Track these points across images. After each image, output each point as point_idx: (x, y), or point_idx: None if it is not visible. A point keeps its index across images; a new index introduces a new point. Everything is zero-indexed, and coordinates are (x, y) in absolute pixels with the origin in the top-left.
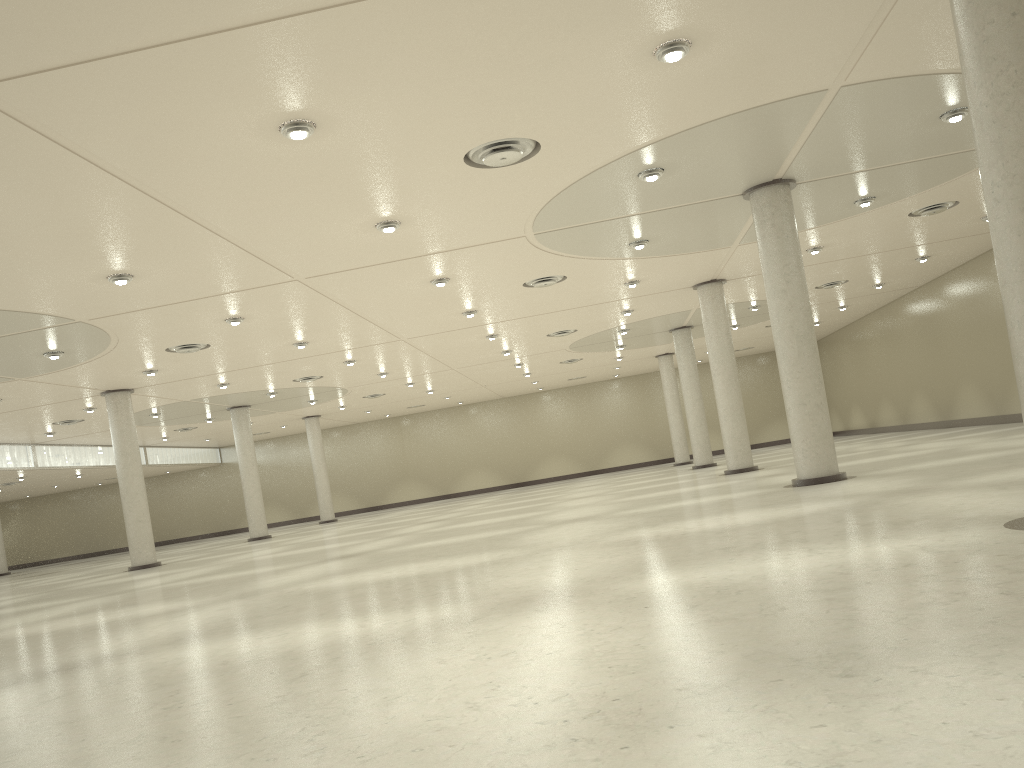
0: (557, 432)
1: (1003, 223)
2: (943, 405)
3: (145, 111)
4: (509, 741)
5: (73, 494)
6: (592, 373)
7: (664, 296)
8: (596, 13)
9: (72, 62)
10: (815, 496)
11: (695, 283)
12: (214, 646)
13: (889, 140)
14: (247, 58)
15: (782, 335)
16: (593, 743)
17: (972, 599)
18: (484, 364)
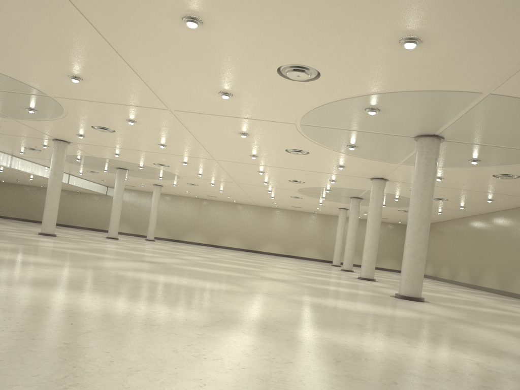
0: (278, 231)
1: None
2: (475, 276)
3: None
4: None
5: (27, 187)
6: (304, 207)
7: (354, 179)
8: (377, 5)
9: None
10: (408, 307)
11: (372, 177)
12: (51, 293)
13: (501, 132)
14: None
15: (413, 216)
16: None
17: None
18: (252, 185)
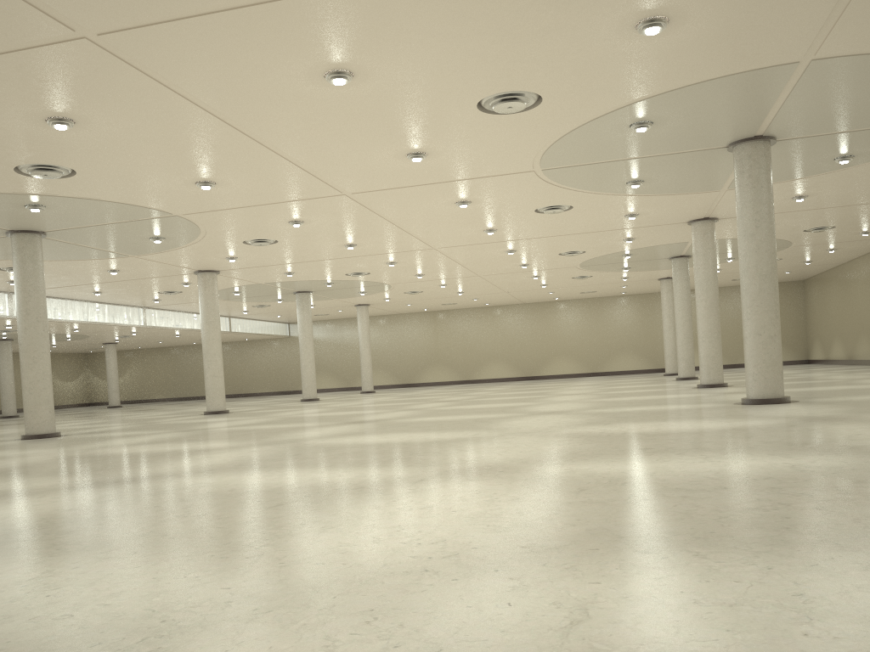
0: (567, 337)
1: None
2: None
3: (220, 58)
4: (383, 566)
5: (174, 349)
6: (601, 289)
7: (662, 228)
8: None
9: (164, 20)
10: (751, 414)
11: (689, 219)
12: (231, 477)
13: (862, 107)
14: (296, 21)
15: (747, 273)
16: (437, 574)
17: (789, 509)
18: (505, 274)
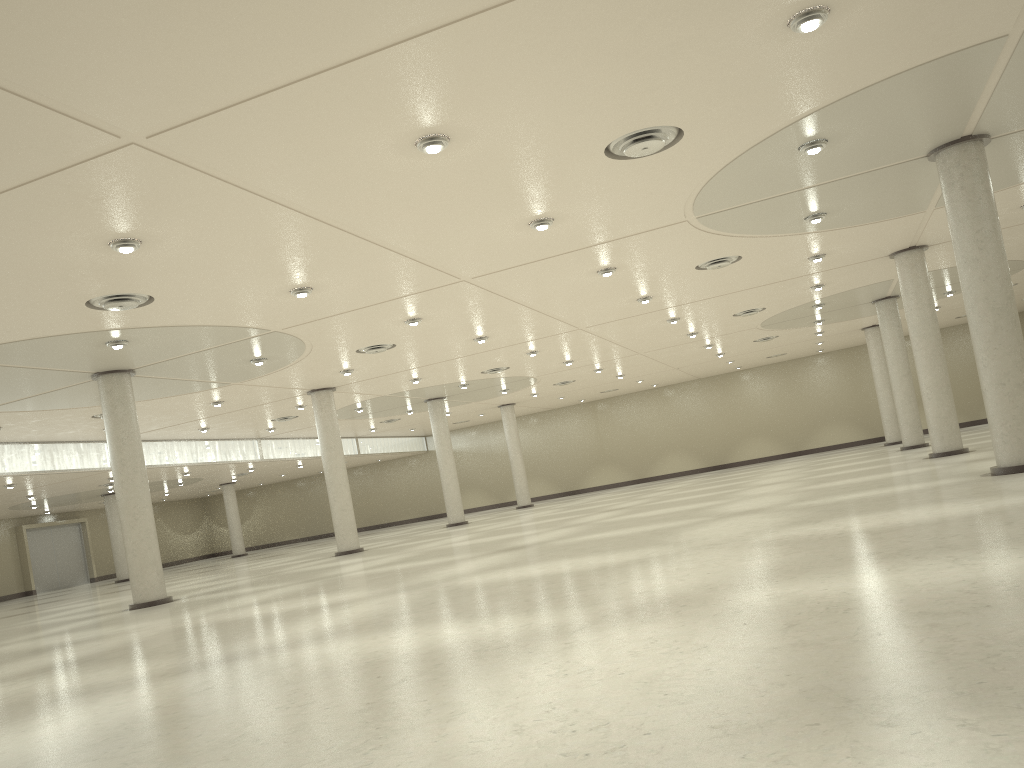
0: (757, 412)
1: None
2: None
3: (290, 143)
4: None
5: (299, 482)
6: (792, 350)
7: (857, 267)
8: None
9: (218, 108)
10: (1006, 489)
11: (891, 252)
12: (352, 643)
13: None
14: (371, 85)
15: (975, 308)
16: None
17: None
18: (671, 347)
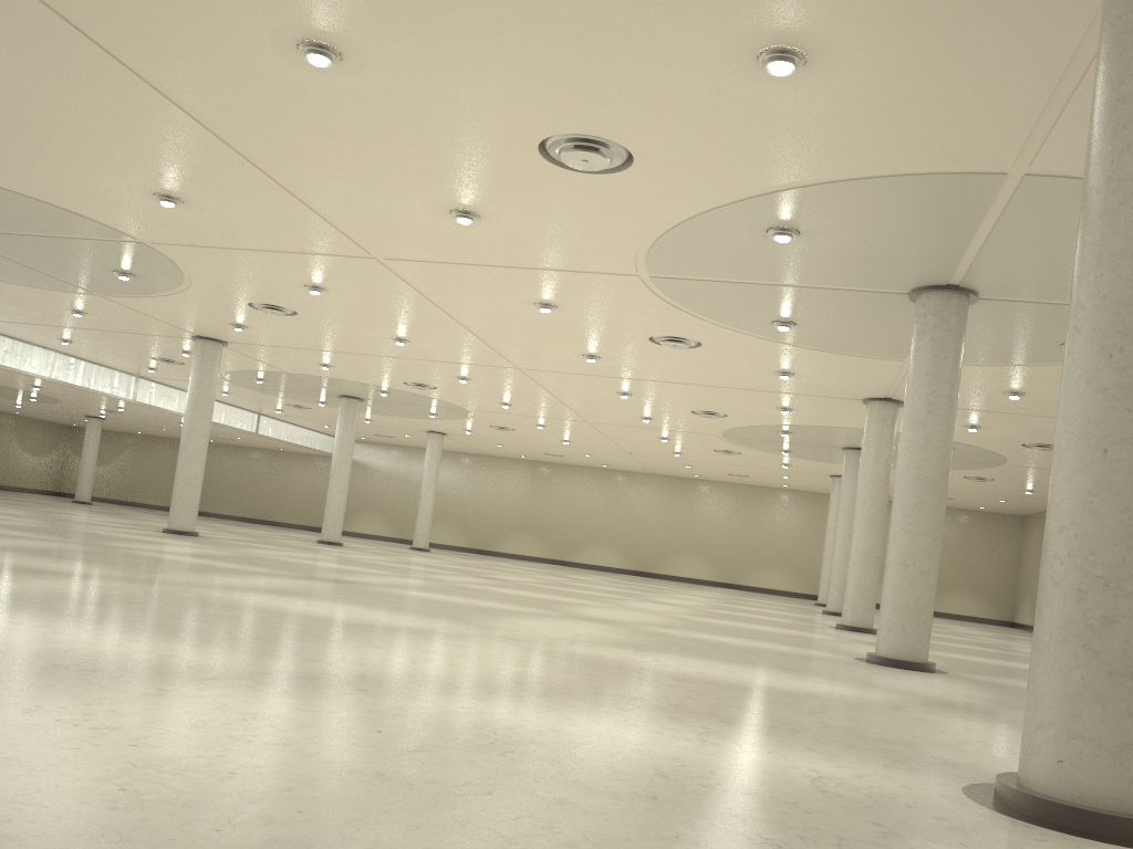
0: (702, 529)
1: (1075, 362)
2: None
3: None
4: None
5: None
6: (756, 474)
7: (828, 402)
8: None
9: None
10: (859, 678)
11: (865, 396)
12: None
13: None
14: None
15: (905, 474)
16: None
17: None
18: (623, 426)
